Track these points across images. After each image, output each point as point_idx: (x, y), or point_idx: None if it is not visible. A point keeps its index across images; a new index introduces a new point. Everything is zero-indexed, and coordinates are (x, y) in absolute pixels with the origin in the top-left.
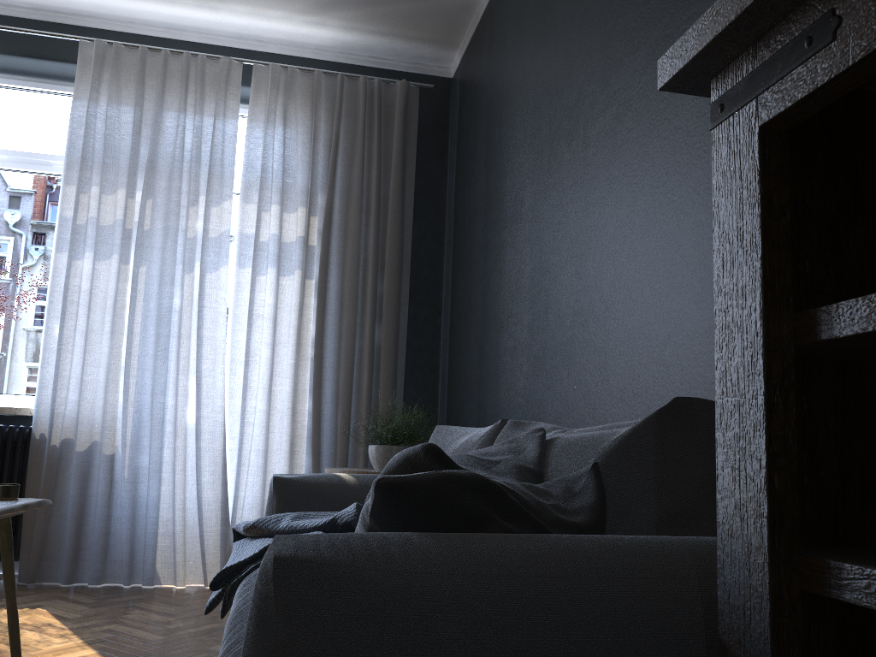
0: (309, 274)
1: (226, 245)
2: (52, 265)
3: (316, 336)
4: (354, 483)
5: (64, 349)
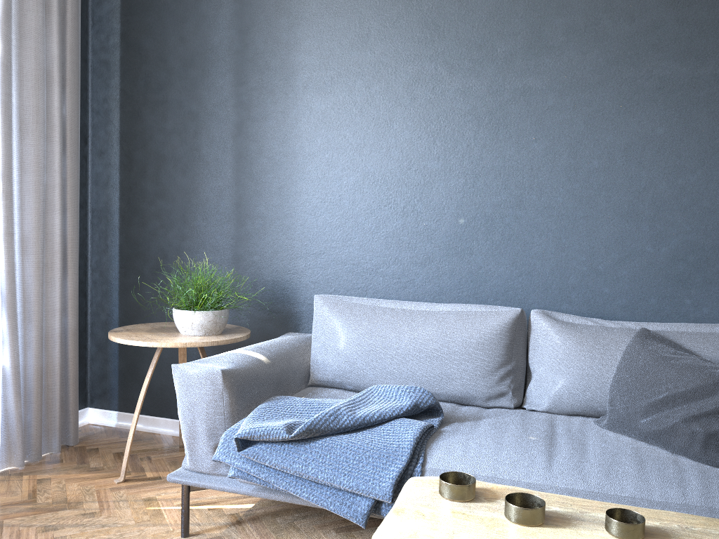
0: None
1: None
2: None
3: (3, 167)
4: (265, 359)
5: None
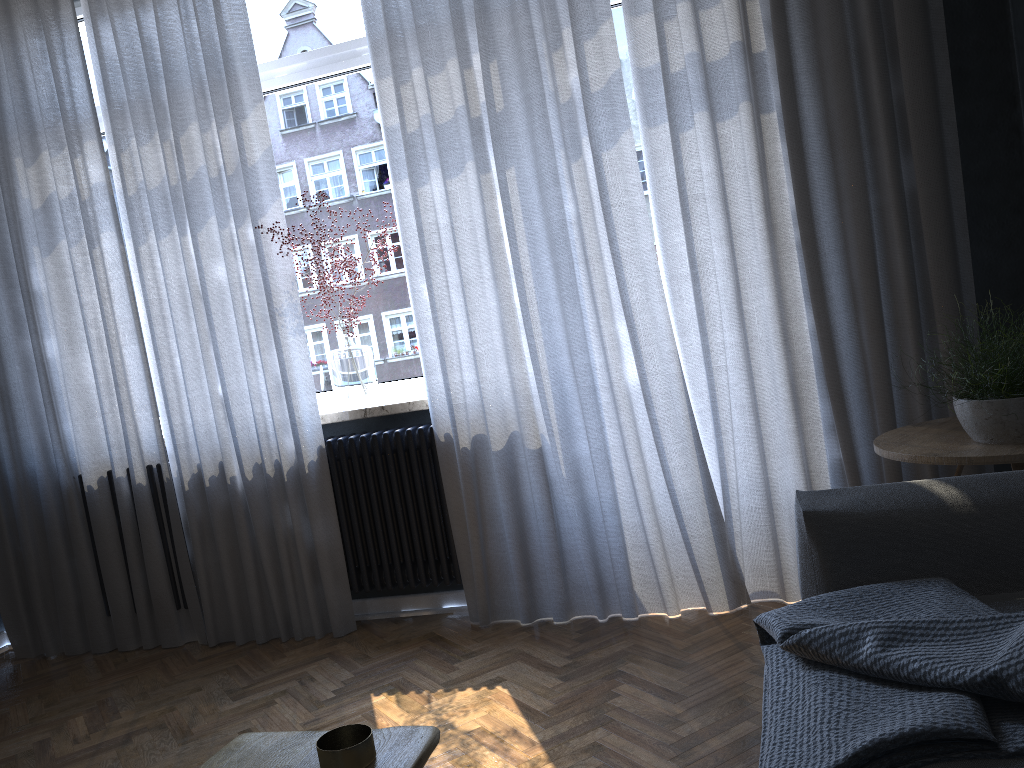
0: (764, 104)
1: (620, 97)
2: (395, 202)
3: (797, 207)
4: (963, 505)
5: (441, 317)
